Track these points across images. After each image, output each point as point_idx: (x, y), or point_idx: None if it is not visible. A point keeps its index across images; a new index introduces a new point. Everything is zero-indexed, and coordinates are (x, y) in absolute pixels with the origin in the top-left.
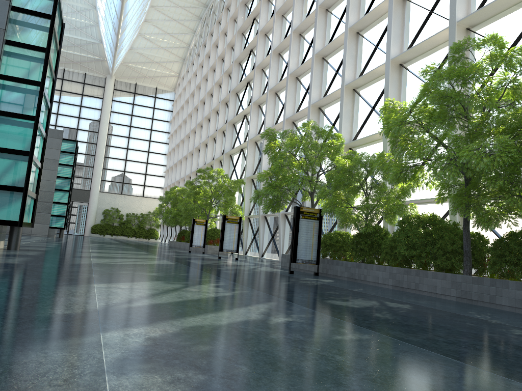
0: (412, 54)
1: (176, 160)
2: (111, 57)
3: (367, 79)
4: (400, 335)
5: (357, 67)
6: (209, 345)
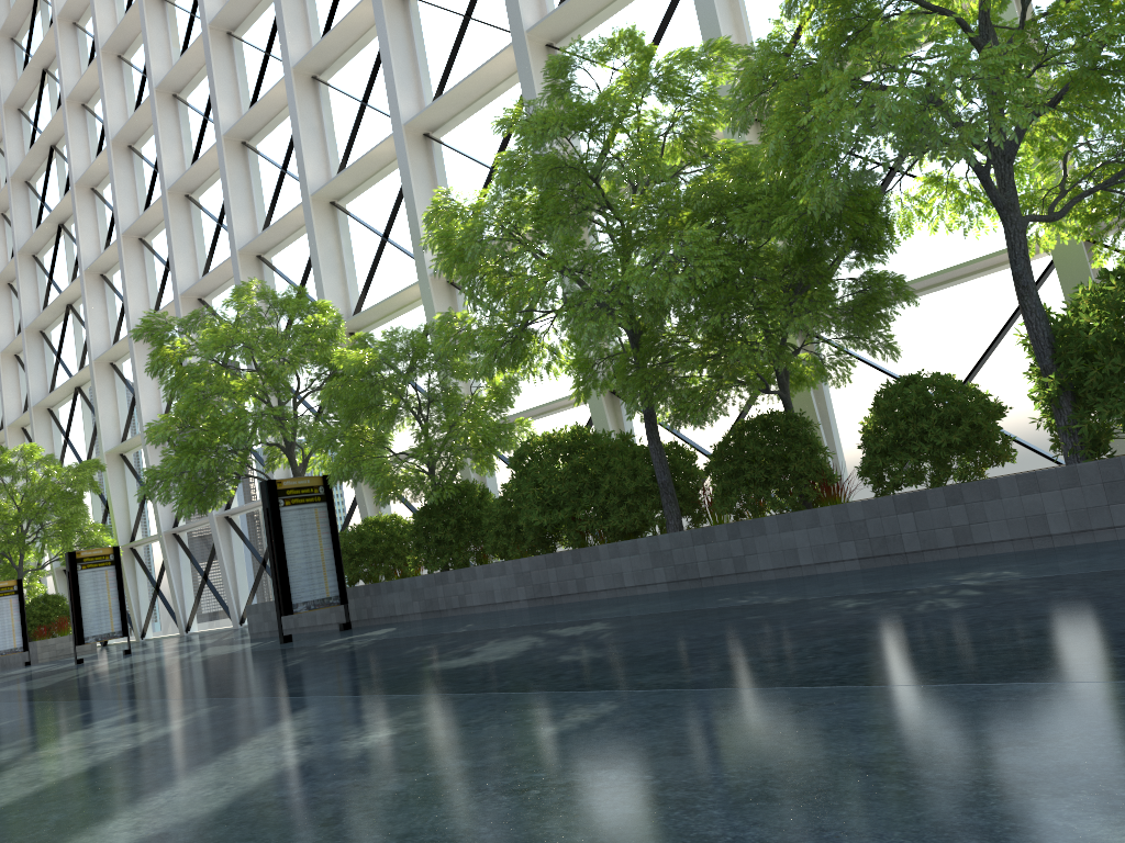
0: (446, 109)
1: None
2: None
3: (358, 175)
4: (668, 678)
5: (330, 154)
6: None
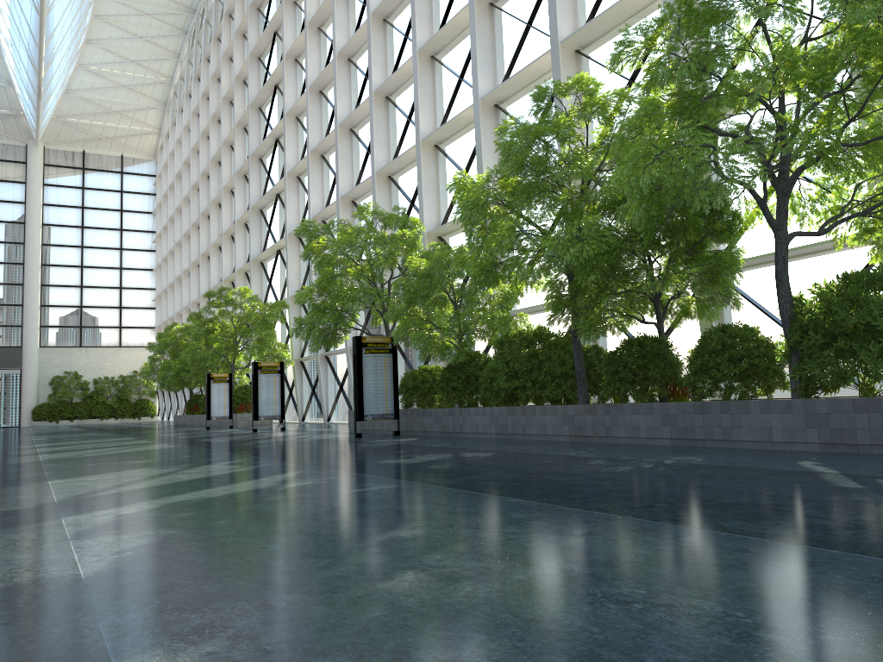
0: (508, 89)
1: (172, 277)
2: (32, 110)
3: (452, 129)
4: (438, 480)
5: (437, 111)
6: (191, 512)
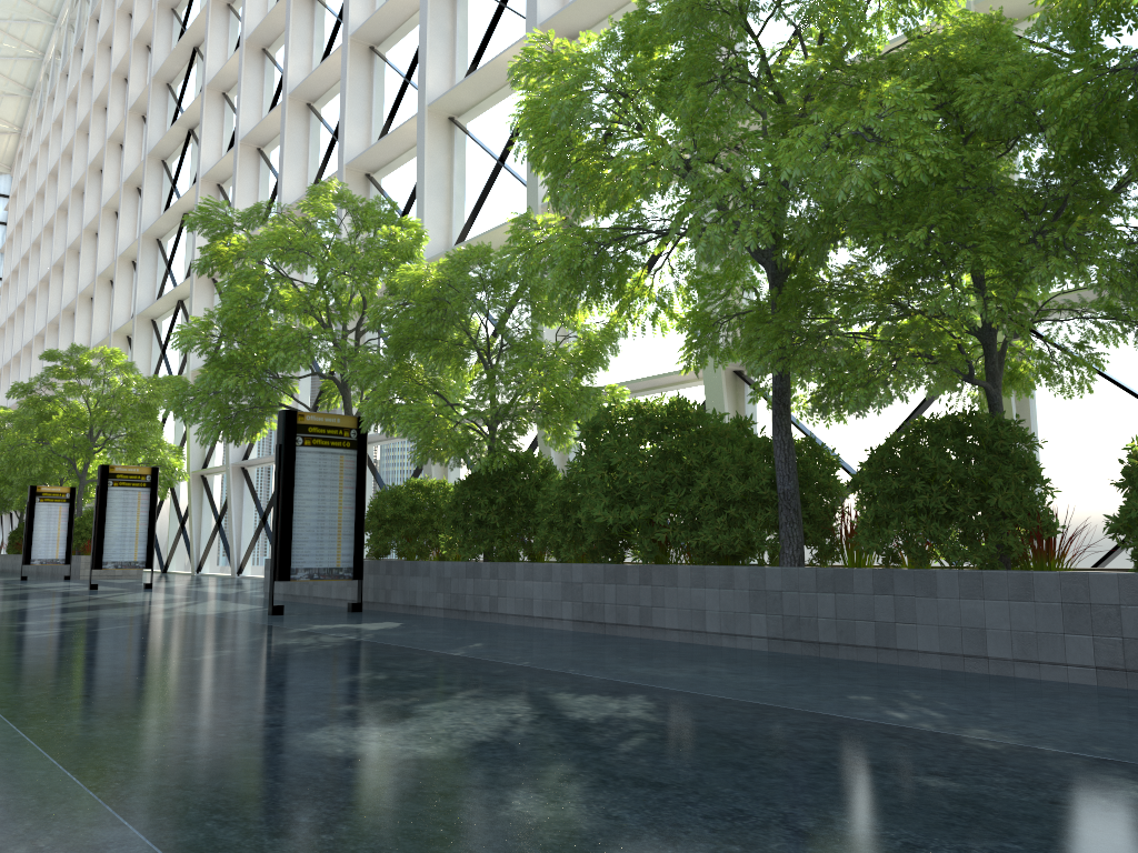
0: (591, 10)
1: (20, 346)
2: None
3: (482, 86)
4: None
5: (458, 63)
6: None
